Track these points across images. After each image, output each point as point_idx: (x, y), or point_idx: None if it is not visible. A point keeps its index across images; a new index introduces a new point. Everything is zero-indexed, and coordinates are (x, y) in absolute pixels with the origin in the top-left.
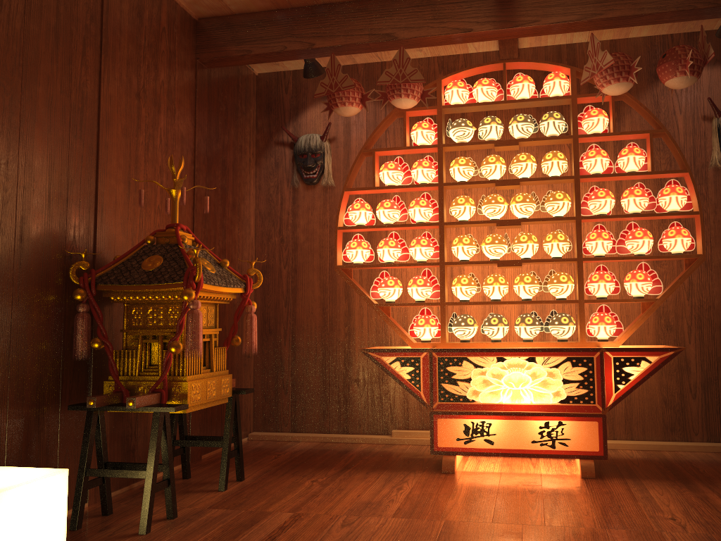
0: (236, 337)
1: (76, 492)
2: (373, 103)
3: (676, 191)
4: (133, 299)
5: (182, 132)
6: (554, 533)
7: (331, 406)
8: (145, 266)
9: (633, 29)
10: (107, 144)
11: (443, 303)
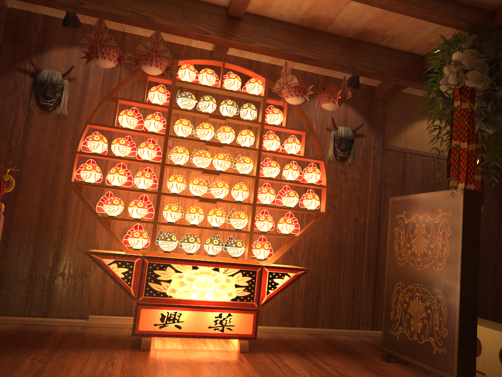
0: None
1: None
2: None
3: (316, 171)
4: None
5: None
6: None
7: (35, 294)
8: None
9: (297, 64)
10: None
11: (155, 223)
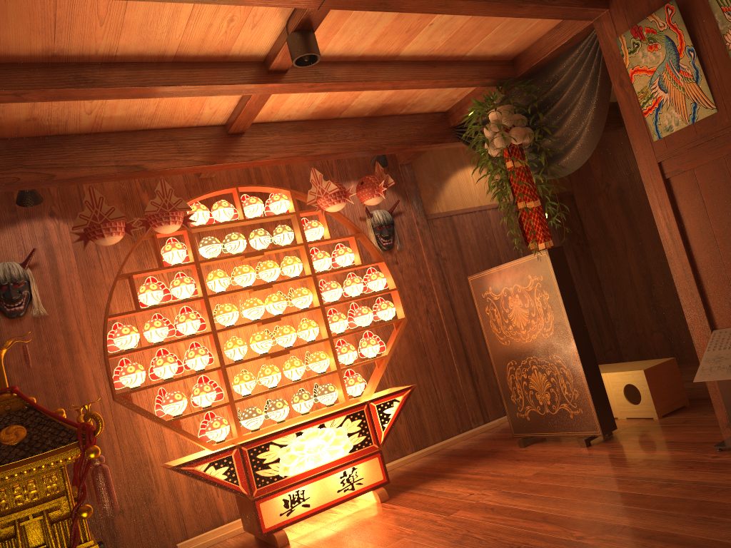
0: None
1: None
2: None
3: (380, 276)
4: (0, 481)
5: None
6: (430, 531)
7: None
8: (8, 440)
9: None
10: None
11: (232, 402)
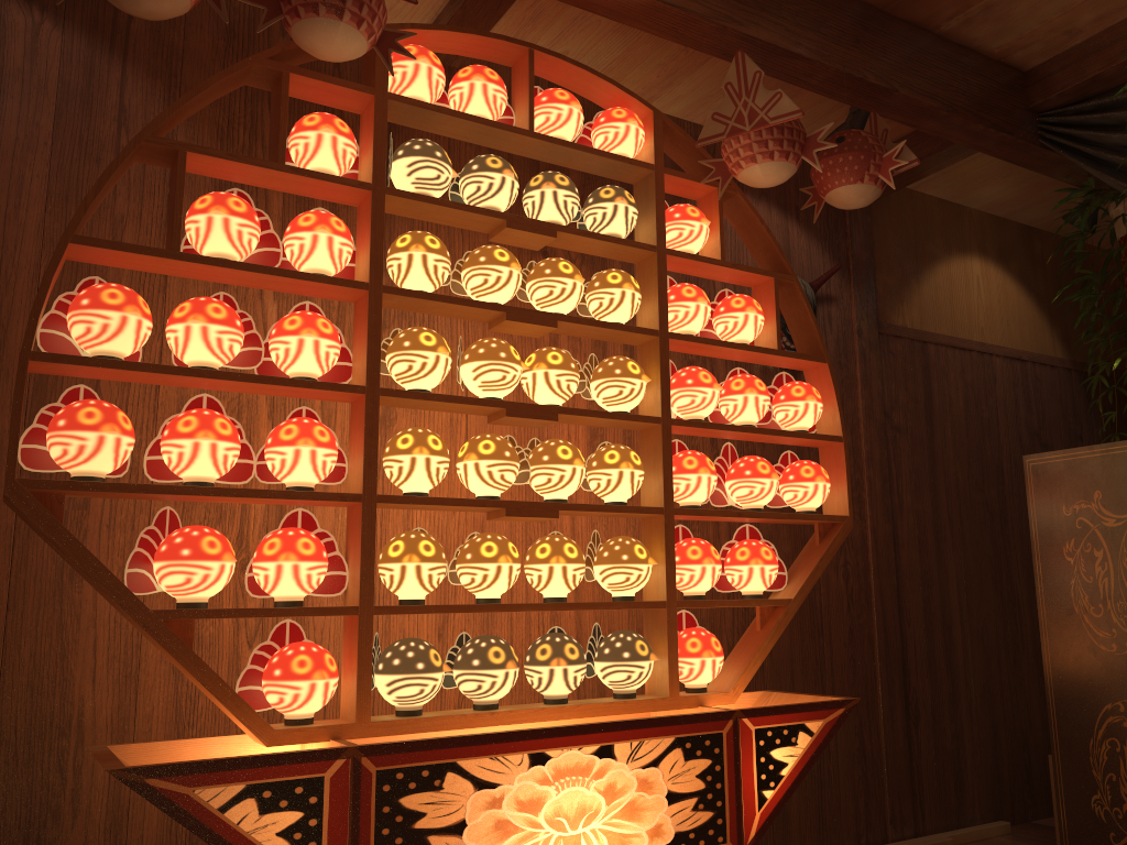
0: None
1: None
2: (87, 43)
3: (814, 395)
4: None
5: None
6: None
7: None
8: None
9: (668, 93)
10: None
11: (368, 610)
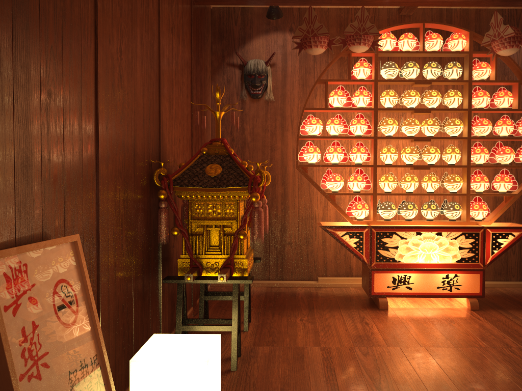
0: None
1: None
2: None
3: None
4: (200, 197)
5: (187, 58)
6: (501, 353)
7: (270, 261)
8: (209, 173)
9: None
10: (163, 72)
11: (375, 194)
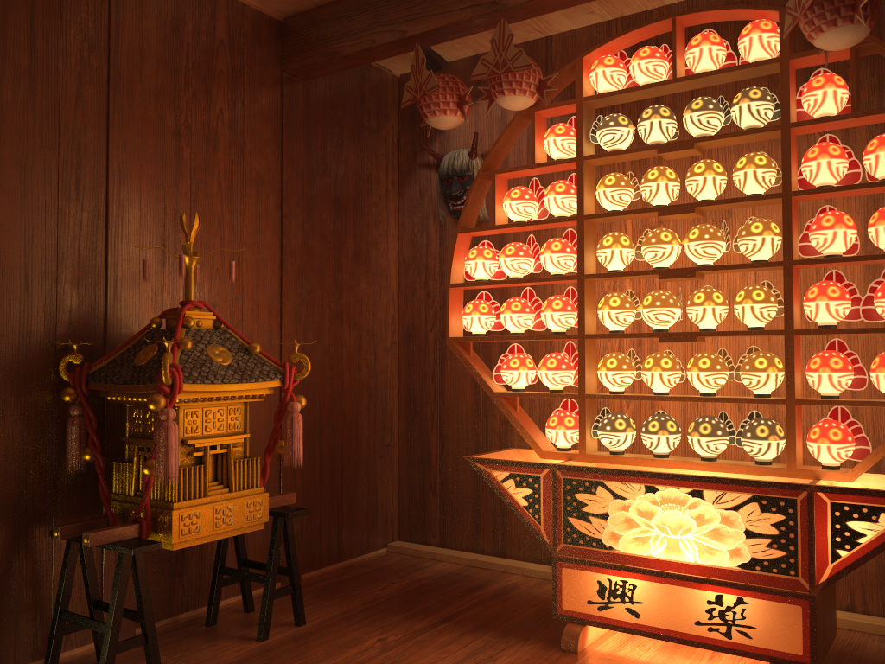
0: (280, 442)
1: (49, 638)
2: None
3: None
4: (126, 400)
5: (259, 170)
6: None
7: (485, 518)
8: (136, 359)
9: None
10: (122, 203)
11: (582, 396)
